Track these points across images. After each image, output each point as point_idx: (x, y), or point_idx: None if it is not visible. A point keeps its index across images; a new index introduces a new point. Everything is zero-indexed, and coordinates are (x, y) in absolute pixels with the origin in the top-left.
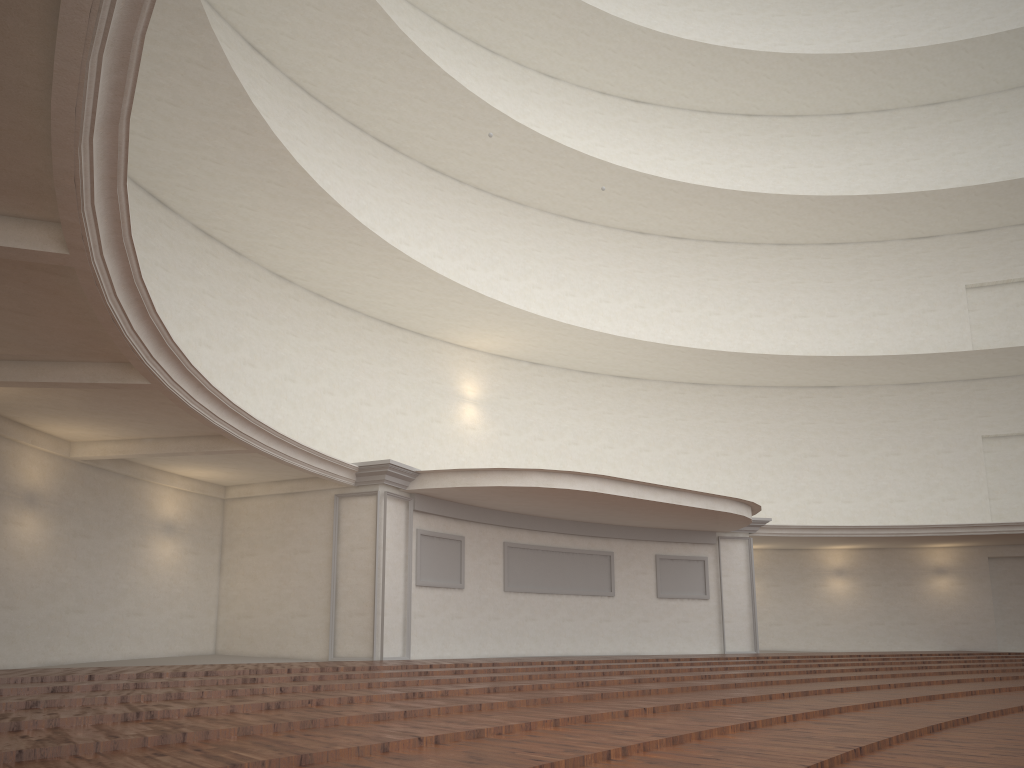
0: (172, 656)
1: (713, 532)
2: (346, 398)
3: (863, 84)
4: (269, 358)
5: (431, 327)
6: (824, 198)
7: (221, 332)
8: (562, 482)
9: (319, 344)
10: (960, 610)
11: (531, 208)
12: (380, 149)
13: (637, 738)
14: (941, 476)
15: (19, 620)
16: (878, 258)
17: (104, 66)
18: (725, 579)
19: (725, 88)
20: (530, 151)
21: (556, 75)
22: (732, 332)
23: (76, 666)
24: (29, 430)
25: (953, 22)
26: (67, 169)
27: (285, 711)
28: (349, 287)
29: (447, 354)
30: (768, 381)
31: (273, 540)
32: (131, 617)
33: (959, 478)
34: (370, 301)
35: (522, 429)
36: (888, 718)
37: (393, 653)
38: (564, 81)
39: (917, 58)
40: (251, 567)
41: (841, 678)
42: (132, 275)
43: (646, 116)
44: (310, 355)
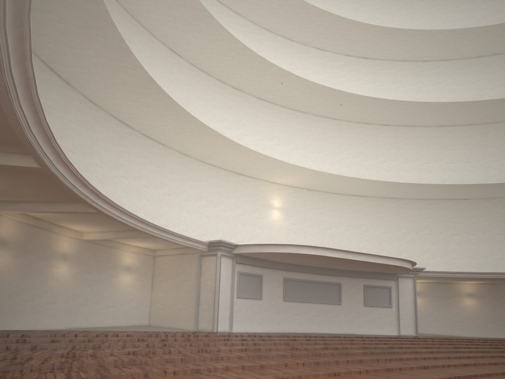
0: (128, 325)
1: (395, 274)
2: (214, 208)
3: (485, 41)
4: (177, 191)
5: (256, 174)
6: (460, 102)
7: (154, 180)
8: (304, 250)
9: (202, 184)
10: None
11: (309, 114)
12: (233, 91)
13: (263, 377)
14: None
15: (58, 308)
16: (494, 131)
17: (25, 106)
18: (401, 297)
19: (410, 48)
20: (305, 88)
21: (323, 48)
22: (413, 172)
23: (82, 329)
24: (63, 228)
25: None
26: (25, 140)
27: (133, 355)
28: (215, 157)
29: (265, 186)
30: (431, 196)
31: (173, 275)
32: (109, 308)
33: None
34: (225, 163)
35: (302, 221)
36: (416, 374)
37: (224, 328)
38: (327, 51)
39: None
40: (164, 287)
41: (437, 352)
42: (73, 172)
43: (370, 65)
44: (197, 189)
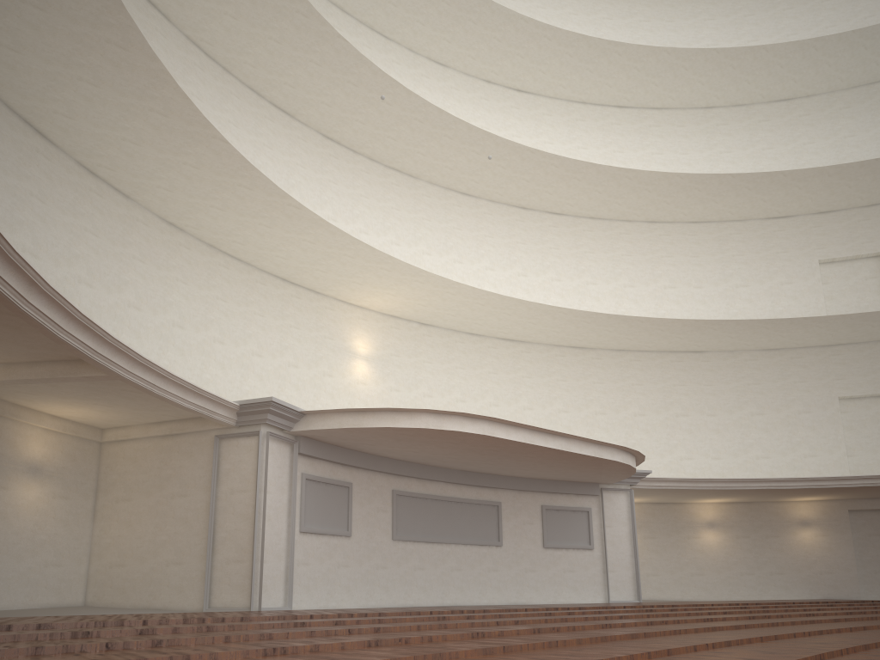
0: (33, 608)
1: (596, 484)
2: (237, 348)
3: (723, 79)
4: (156, 303)
5: (324, 283)
6: (692, 176)
7: (104, 272)
8: (452, 424)
9: (210, 293)
10: (824, 560)
11: (421, 180)
12: (277, 114)
13: None
14: (802, 434)
15: None
16: (739, 235)
17: None
18: (608, 529)
19: (599, 79)
20: (421, 121)
21: (445, 62)
22: (608, 300)
23: None
24: None
25: (800, 29)
26: None
27: None
28: (241, 237)
29: (340, 311)
30: (642, 345)
31: (150, 484)
32: None
33: (819, 436)
34: (263, 253)
35: (412, 386)
36: None
37: (273, 603)
38: (452, 68)
39: (772, 55)
40: (126, 513)
41: (745, 626)
42: None
43: (527, 104)
44: (200, 303)
